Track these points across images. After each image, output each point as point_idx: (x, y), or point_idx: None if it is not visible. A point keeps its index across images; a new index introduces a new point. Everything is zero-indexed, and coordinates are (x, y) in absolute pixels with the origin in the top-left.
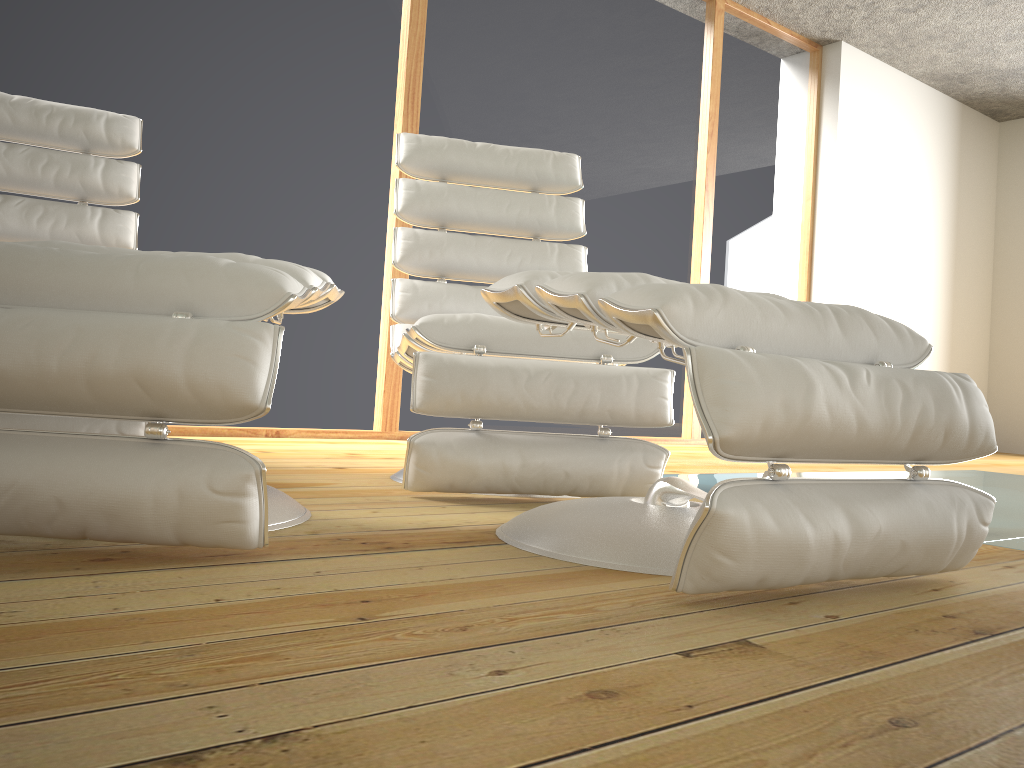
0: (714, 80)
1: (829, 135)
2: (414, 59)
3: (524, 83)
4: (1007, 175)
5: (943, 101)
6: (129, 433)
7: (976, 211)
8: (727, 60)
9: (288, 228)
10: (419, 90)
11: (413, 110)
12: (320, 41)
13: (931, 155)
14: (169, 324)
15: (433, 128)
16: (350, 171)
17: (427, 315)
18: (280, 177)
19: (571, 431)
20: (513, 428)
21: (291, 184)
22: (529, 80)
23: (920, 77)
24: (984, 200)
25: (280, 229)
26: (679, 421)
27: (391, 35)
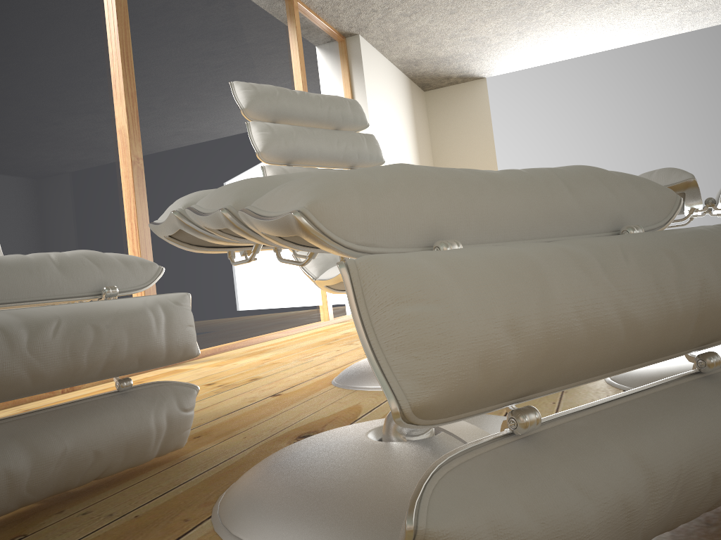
0: (301, 57)
1: (361, 98)
2: (123, 26)
3: (197, 53)
4: (434, 124)
5: (403, 77)
6: (189, 407)
7: (425, 147)
8: (304, 44)
9: (47, 184)
10: (131, 54)
11: (129, 72)
12: (46, 2)
13: (404, 112)
14: (716, 234)
15: (144, 88)
16: (89, 127)
17: None
18: (32, 134)
19: (267, 331)
20: (234, 337)
21: (43, 141)
22: (200, 51)
23: (394, 61)
24: (426, 140)
25: (40, 185)
26: (320, 309)
27: (101, 3)
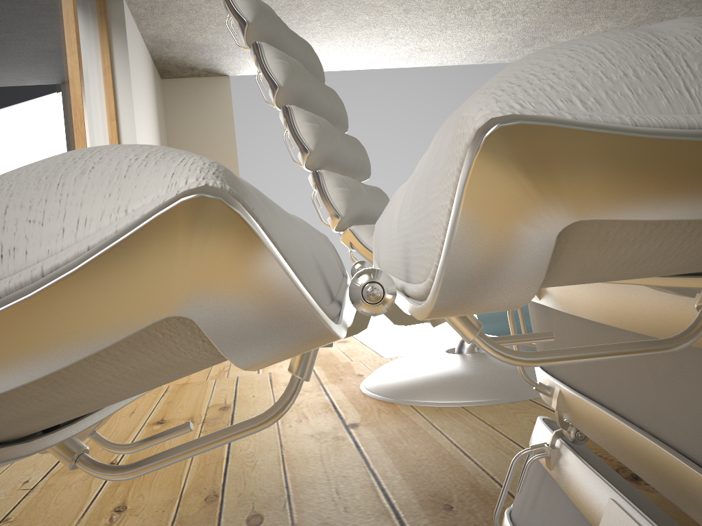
0: (74, 3)
1: (123, 70)
2: None
3: None
4: (172, 115)
5: (150, 58)
6: None
7: (164, 138)
8: None
9: None
10: None
11: None
12: None
13: (152, 96)
14: None
15: None
16: None
17: (357, 214)
18: None
19: None
20: None
21: None
22: None
23: (146, 37)
24: (164, 131)
25: None
26: None
27: None
